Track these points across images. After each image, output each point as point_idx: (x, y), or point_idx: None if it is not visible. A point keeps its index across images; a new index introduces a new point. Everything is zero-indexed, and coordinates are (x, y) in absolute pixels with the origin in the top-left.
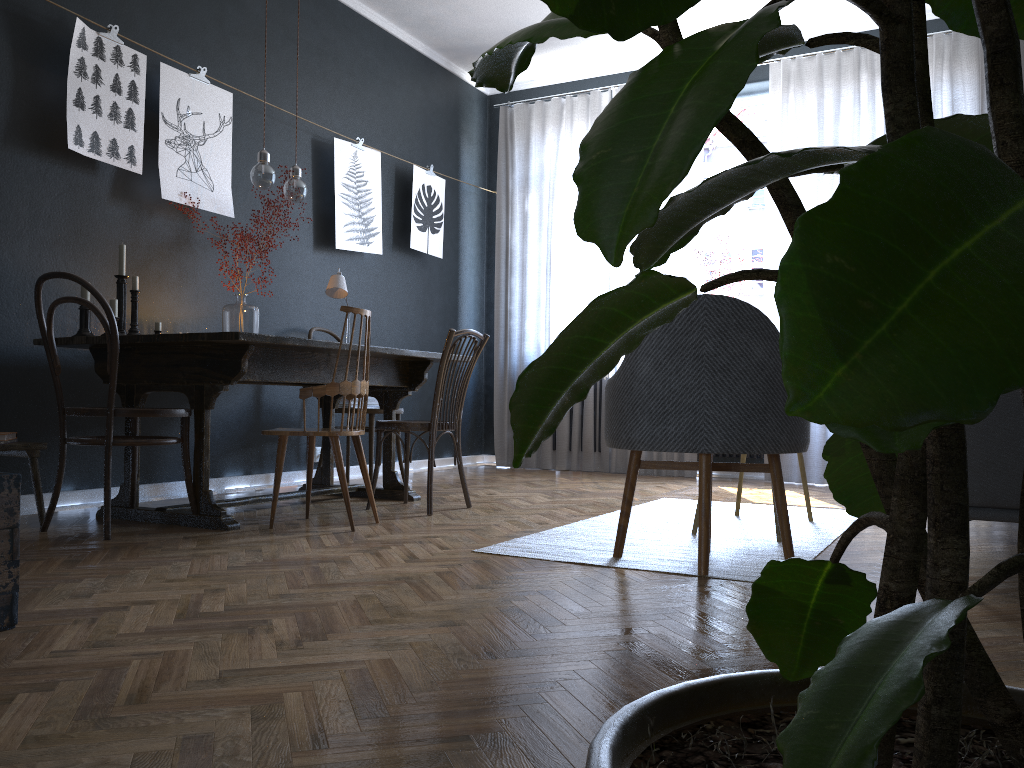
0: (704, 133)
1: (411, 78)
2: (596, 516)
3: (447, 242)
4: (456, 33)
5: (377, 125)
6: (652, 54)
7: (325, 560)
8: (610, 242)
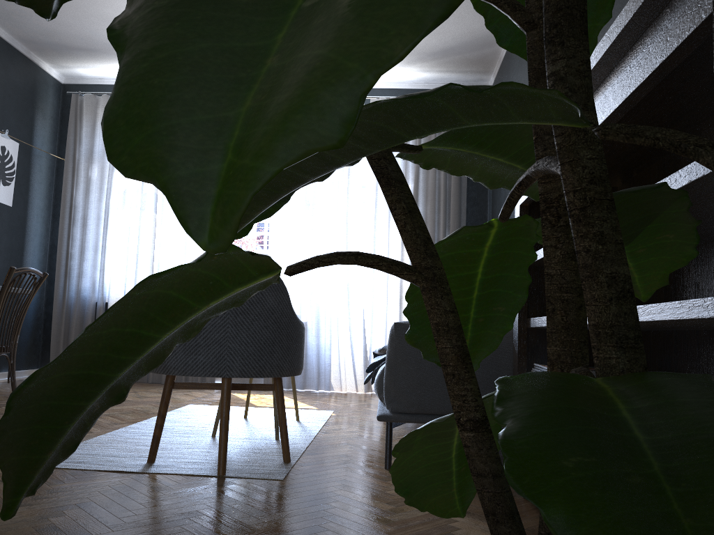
0: None
1: None
2: (135, 423)
3: (18, 194)
4: (37, 29)
5: None
6: None
7: None
8: None
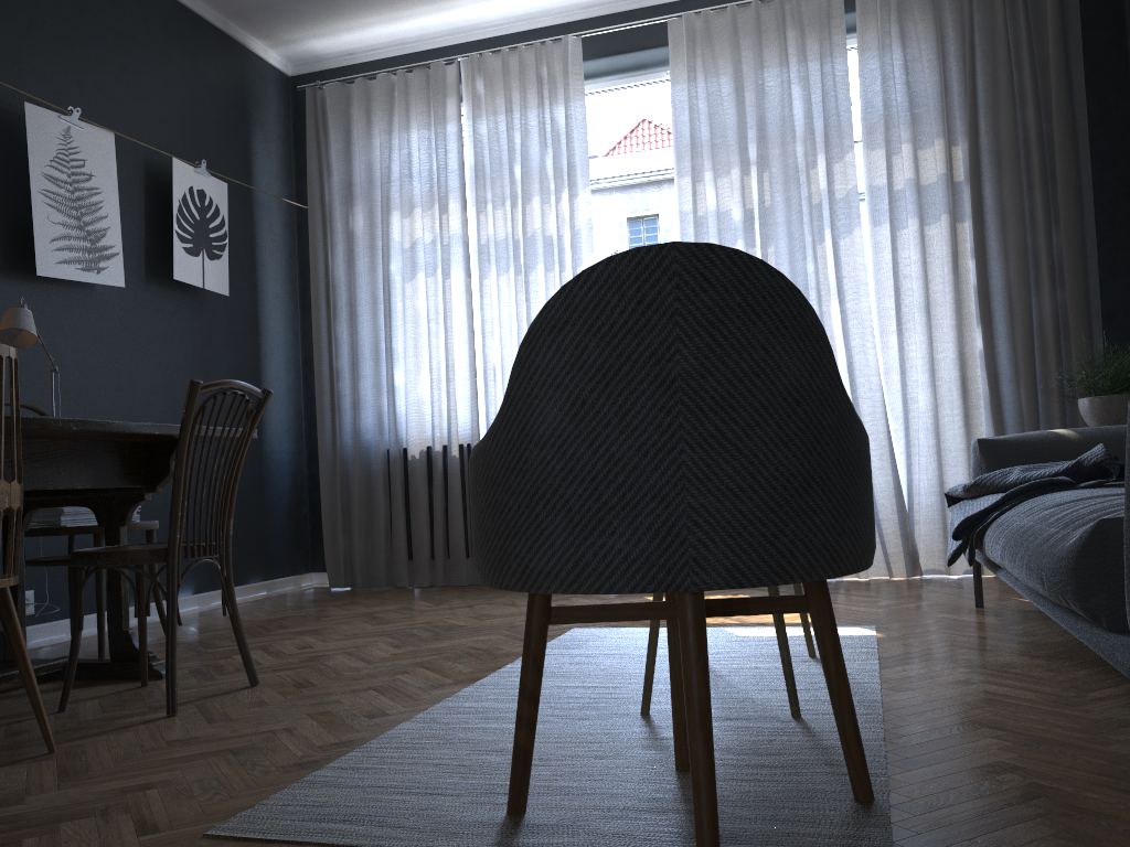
0: None
1: (165, 35)
2: (472, 684)
3: (238, 274)
4: None
5: (109, 96)
6: (511, 14)
7: None
8: None
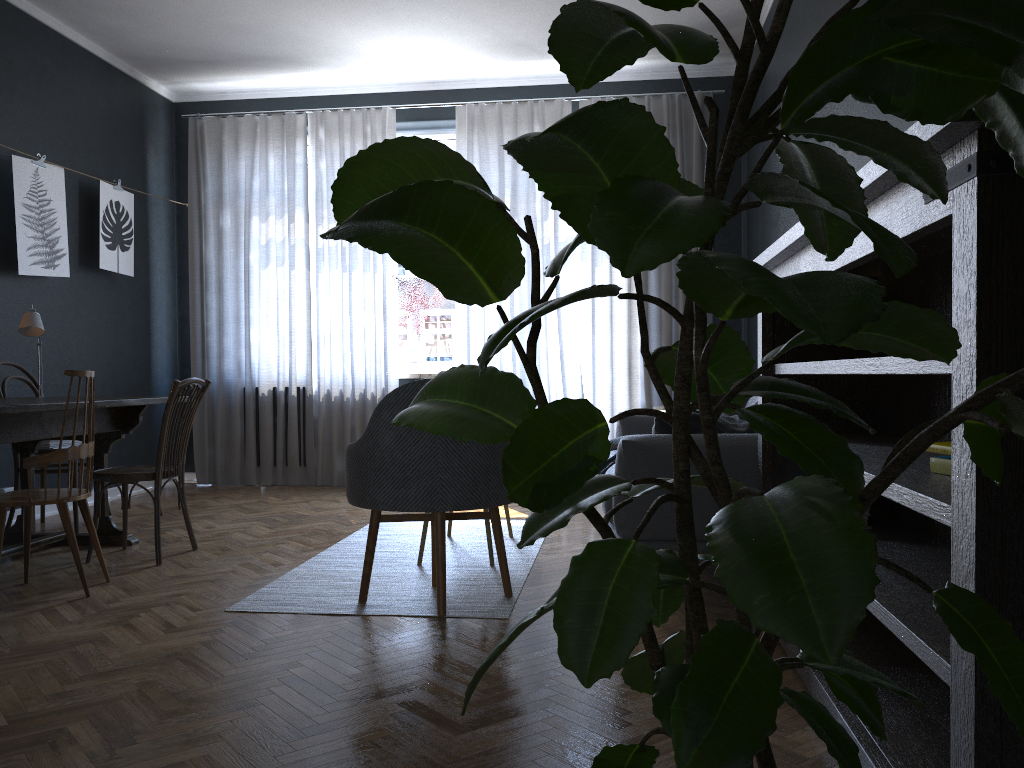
0: (634, 641)
1: (92, 86)
2: (325, 550)
3: (137, 257)
4: (143, 44)
5: (57, 137)
6: (346, 82)
7: (79, 641)
8: (583, 674)
